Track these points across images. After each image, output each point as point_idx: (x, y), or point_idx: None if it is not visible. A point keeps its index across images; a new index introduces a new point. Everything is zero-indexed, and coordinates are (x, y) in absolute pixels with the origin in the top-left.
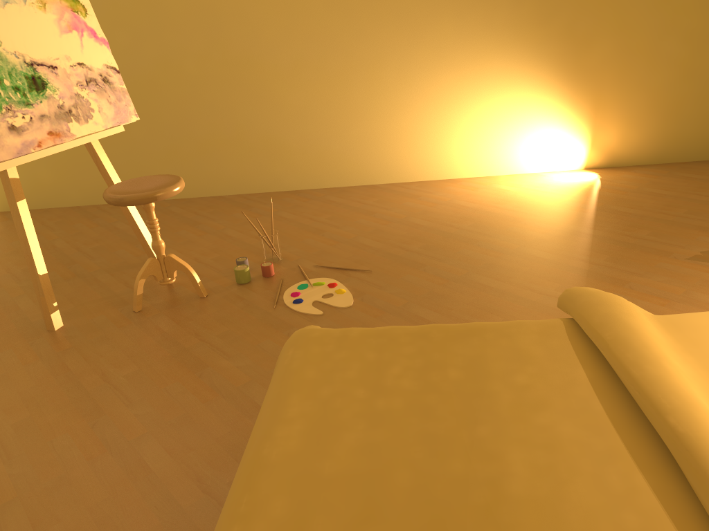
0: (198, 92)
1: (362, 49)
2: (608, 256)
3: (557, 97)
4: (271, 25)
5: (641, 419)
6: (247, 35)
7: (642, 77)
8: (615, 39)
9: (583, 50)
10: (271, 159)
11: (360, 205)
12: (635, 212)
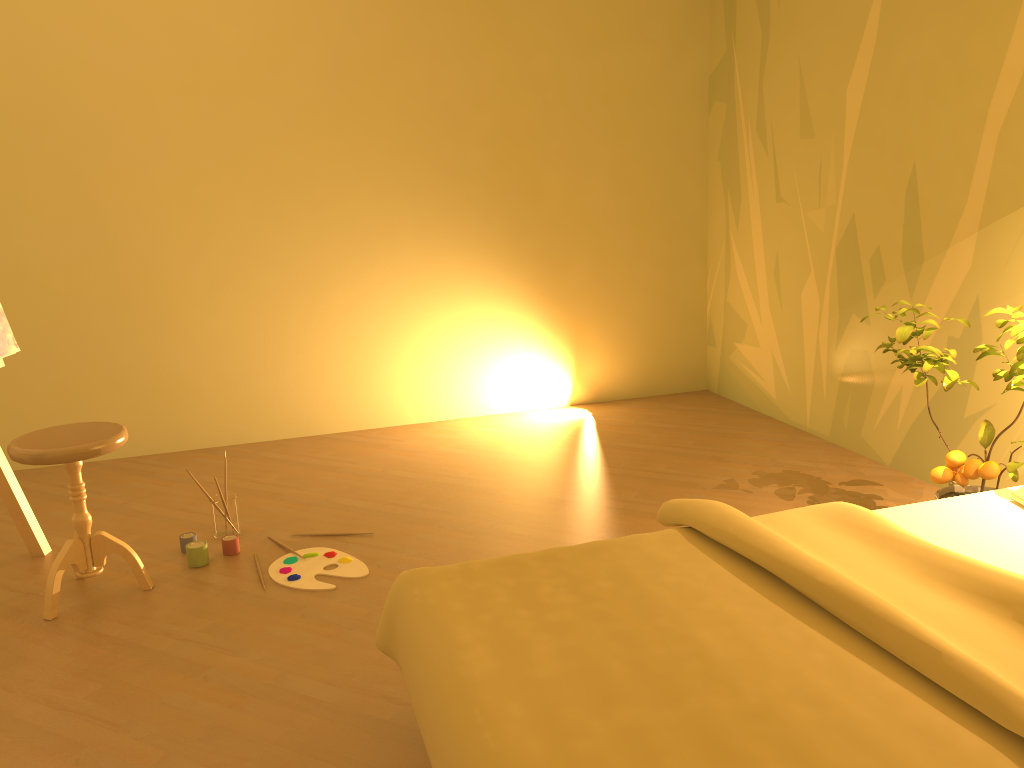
0: (65, 316)
1: (303, 264)
2: (636, 492)
3: (535, 323)
4: (180, 231)
5: (786, 592)
6: (145, 242)
7: (620, 303)
8: (590, 261)
9: (559, 272)
10: (172, 406)
11: (314, 460)
12: (644, 447)
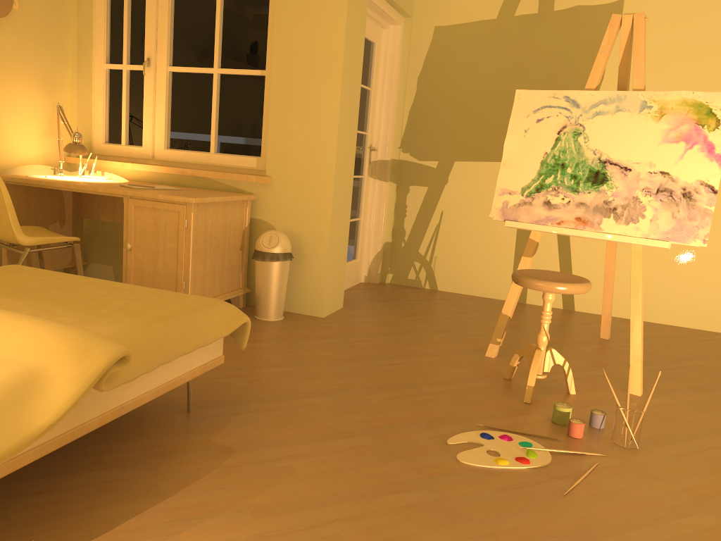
0: None
1: None
2: None
3: None
4: None
5: None
6: None
7: None
8: None
9: None
10: None
11: None
12: None
